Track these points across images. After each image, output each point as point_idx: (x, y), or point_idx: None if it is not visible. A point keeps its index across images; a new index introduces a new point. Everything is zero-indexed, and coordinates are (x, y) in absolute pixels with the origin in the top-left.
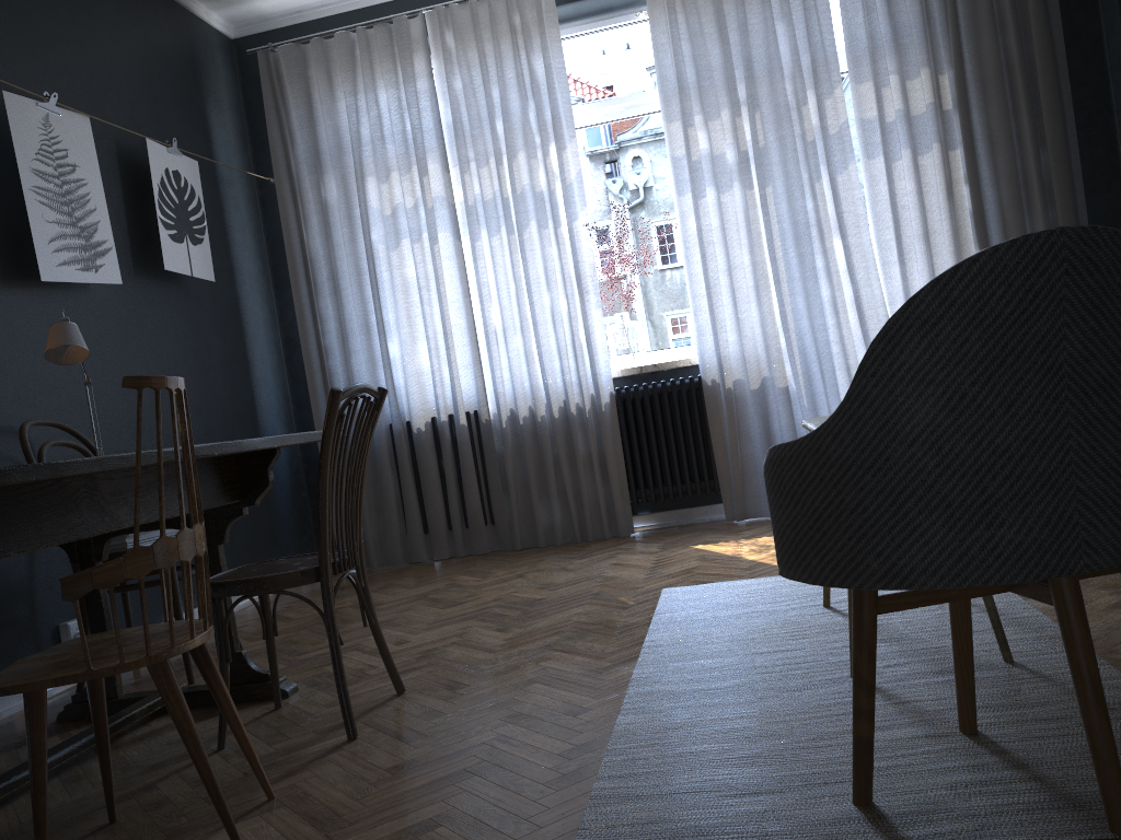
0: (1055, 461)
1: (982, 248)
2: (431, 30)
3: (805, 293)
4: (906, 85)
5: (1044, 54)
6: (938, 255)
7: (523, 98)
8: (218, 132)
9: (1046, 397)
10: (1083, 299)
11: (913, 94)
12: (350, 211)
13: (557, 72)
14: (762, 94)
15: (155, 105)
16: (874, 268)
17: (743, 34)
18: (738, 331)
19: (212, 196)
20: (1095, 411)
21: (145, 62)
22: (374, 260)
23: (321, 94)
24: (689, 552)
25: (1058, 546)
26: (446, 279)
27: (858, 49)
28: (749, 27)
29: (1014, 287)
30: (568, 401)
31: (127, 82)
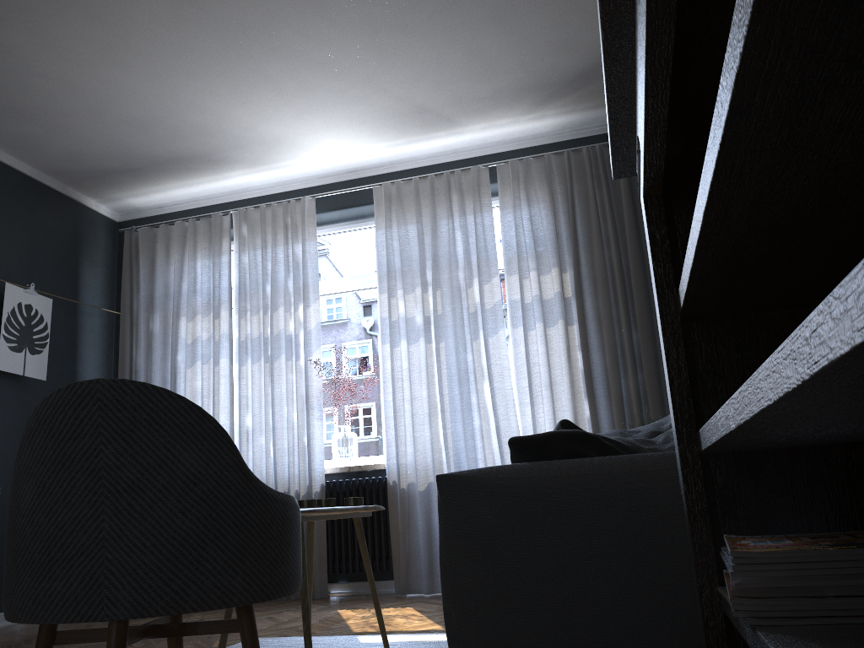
0: (93, 536)
1: (589, 398)
2: (235, 223)
3: (463, 421)
4: (540, 278)
5: (636, 263)
6: (558, 400)
7: (286, 271)
8: (87, 281)
9: (89, 491)
10: (114, 426)
11: (544, 285)
12: (166, 339)
13: (311, 255)
14: (444, 278)
15: (31, 261)
16: (513, 406)
17: (433, 237)
18: (414, 446)
19: (69, 322)
20: (124, 504)
21: (28, 234)
22: (177, 374)
23: (160, 260)
24: (326, 614)
25: (88, 598)
26: (221, 391)
27: (510, 252)
28: (438, 233)
29: (68, 414)
30: (289, 488)
31: (8, 246)
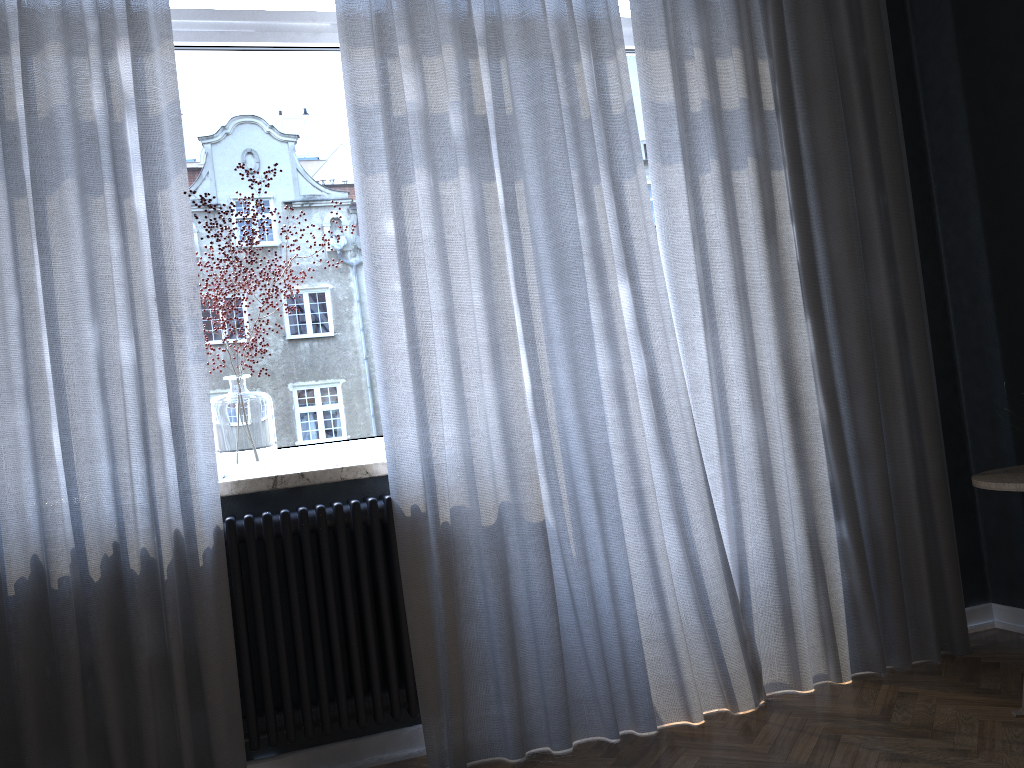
0: None
1: (815, 317)
2: None
3: (571, 364)
4: (717, 64)
5: (881, 60)
6: (760, 321)
7: None
8: None
9: None
10: None
11: (726, 79)
12: None
13: None
14: (508, 34)
15: None
16: (671, 332)
17: None
18: (462, 422)
19: None
20: None
21: None
22: None
23: None
24: None
25: None
26: None
27: None
28: None
29: None
30: (126, 547)
31: None
